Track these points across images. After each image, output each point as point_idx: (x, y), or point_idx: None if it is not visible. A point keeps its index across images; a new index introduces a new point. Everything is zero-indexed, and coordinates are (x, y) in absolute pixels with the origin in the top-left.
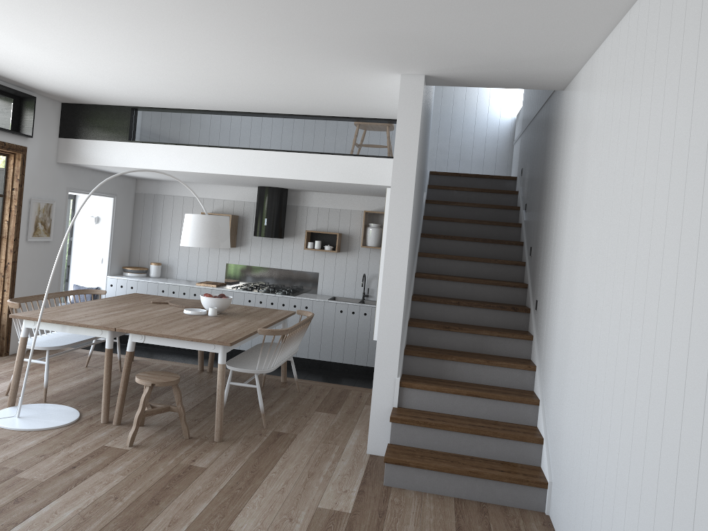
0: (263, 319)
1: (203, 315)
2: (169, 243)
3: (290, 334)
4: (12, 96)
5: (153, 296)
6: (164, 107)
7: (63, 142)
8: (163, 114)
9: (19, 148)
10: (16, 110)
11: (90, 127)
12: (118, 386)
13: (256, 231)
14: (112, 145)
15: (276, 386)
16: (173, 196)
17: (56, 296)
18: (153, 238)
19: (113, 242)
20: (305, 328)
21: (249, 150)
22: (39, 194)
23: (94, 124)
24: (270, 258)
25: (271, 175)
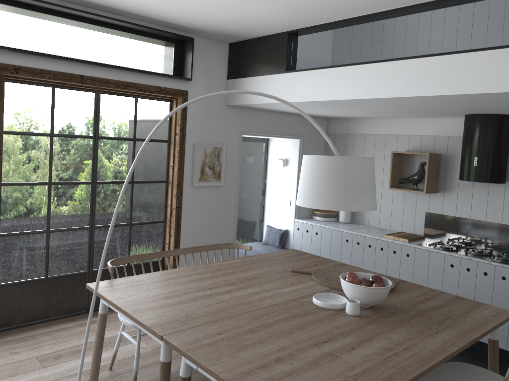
0: (441, 336)
1: (338, 310)
2: None
3: None
4: (172, 41)
5: (309, 256)
6: (320, 23)
7: (230, 84)
8: (322, 33)
9: (177, 92)
10: (178, 55)
11: (252, 63)
12: None
13: (462, 174)
14: (270, 79)
15: None
16: (364, 134)
17: (187, 252)
18: None
19: None
20: None
21: (431, 57)
22: (206, 138)
23: (254, 60)
24: (486, 208)
25: (468, 91)
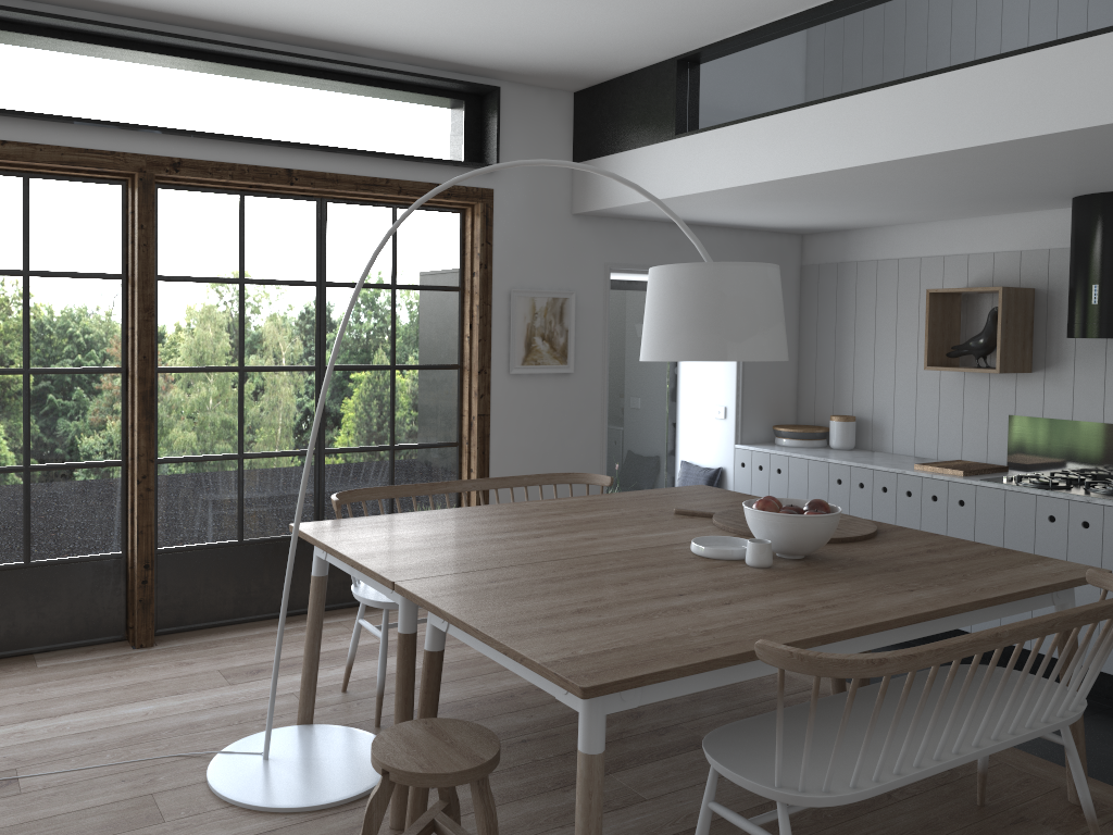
0: (915, 594)
1: (734, 561)
2: (872, 369)
3: (913, 675)
4: (460, 96)
5: (727, 494)
6: (733, 34)
7: (579, 171)
8: (740, 53)
9: (472, 192)
10: (473, 123)
11: (615, 127)
12: (575, 714)
13: (1070, 325)
14: (649, 154)
15: (1034, 814)
16: (876, 260)
17: (485, 486)
18: (838, 360)
19: (744, 373)
20: (1082, 646)
21: (934, 77)
22: (534, 281)
23: (620, 119)
24: None
25: (1004, 136)
